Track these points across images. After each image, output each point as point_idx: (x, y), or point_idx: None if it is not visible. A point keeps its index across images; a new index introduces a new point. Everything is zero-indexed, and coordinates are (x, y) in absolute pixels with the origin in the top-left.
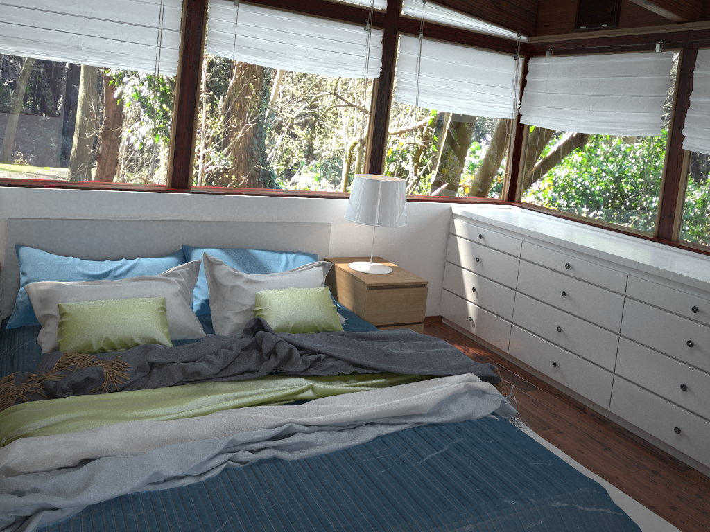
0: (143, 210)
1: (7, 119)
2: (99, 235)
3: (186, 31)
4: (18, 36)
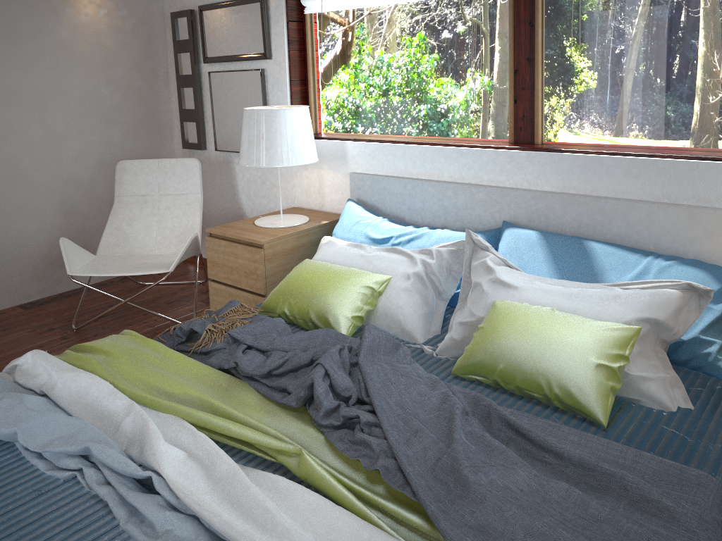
0: (465, 170)
1: (362, 74)
2: (420, 198)
3: None
4: None
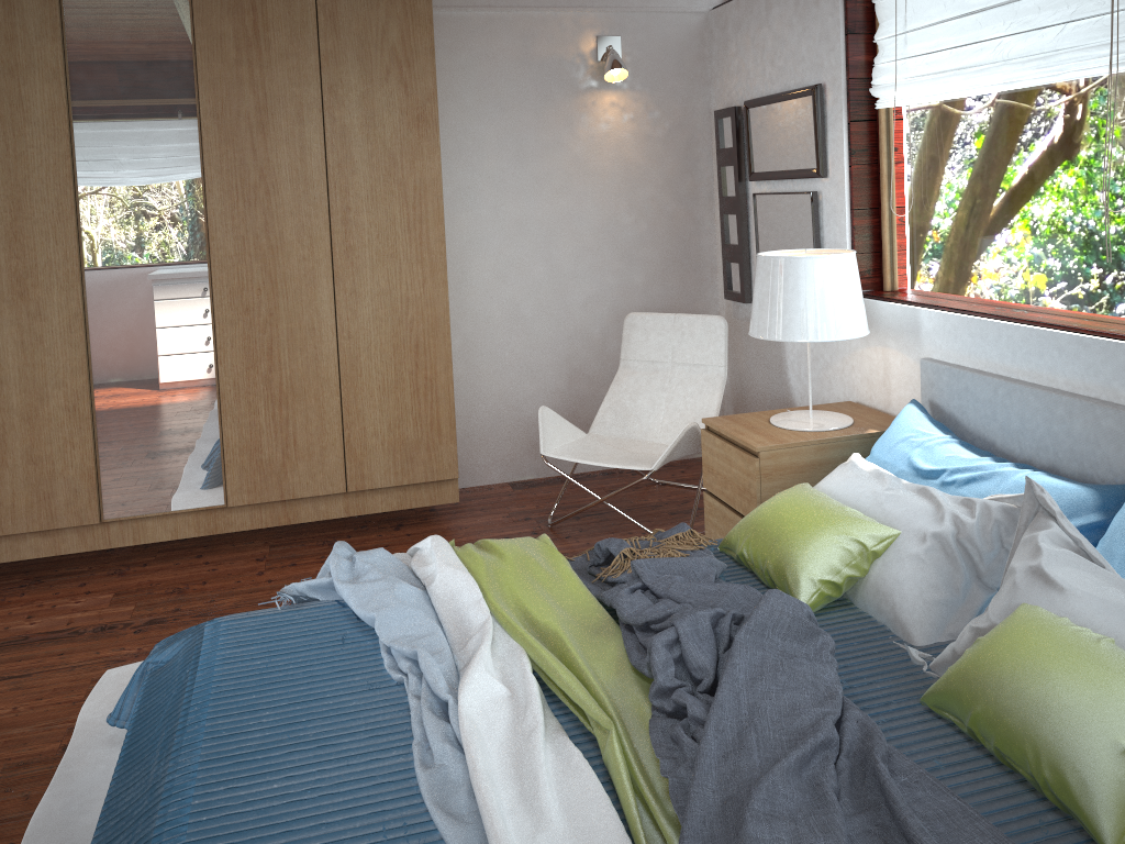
0: (1090, 375)
1: (954, 202)
2: (1017, 412)
3: None
4: (942, 68)
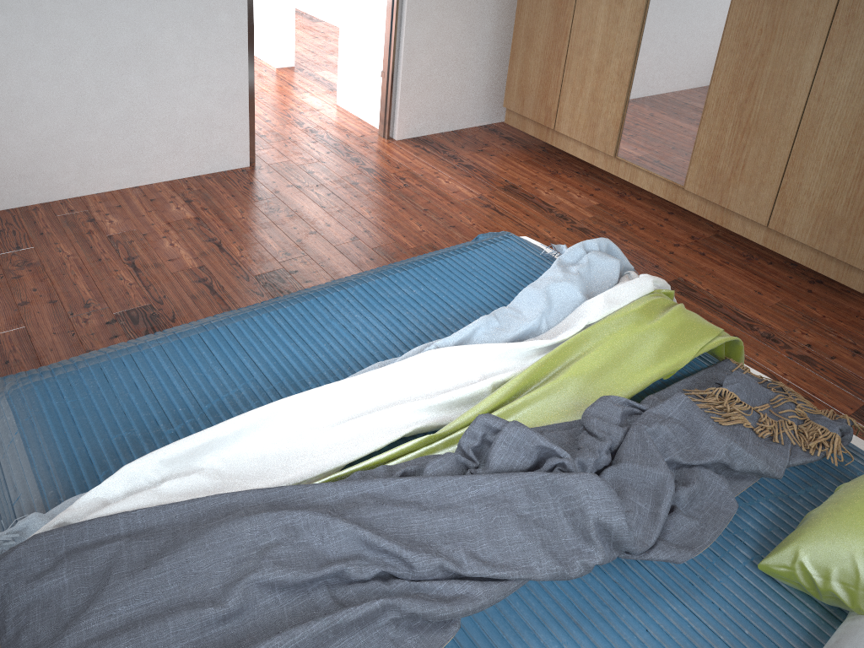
0: None
1: None
2: None
3: None
4: None
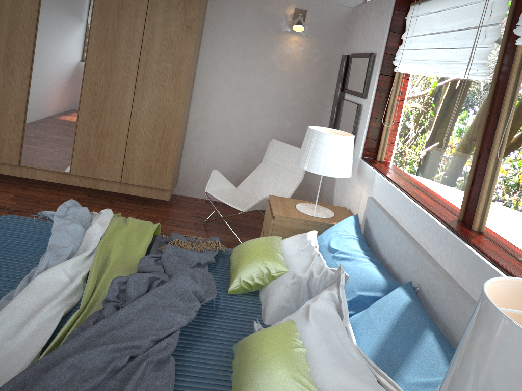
0: (415, 227)
1: (408, 126)
2: (387, 234)
3: (511, 22)
4: (417, 58)
